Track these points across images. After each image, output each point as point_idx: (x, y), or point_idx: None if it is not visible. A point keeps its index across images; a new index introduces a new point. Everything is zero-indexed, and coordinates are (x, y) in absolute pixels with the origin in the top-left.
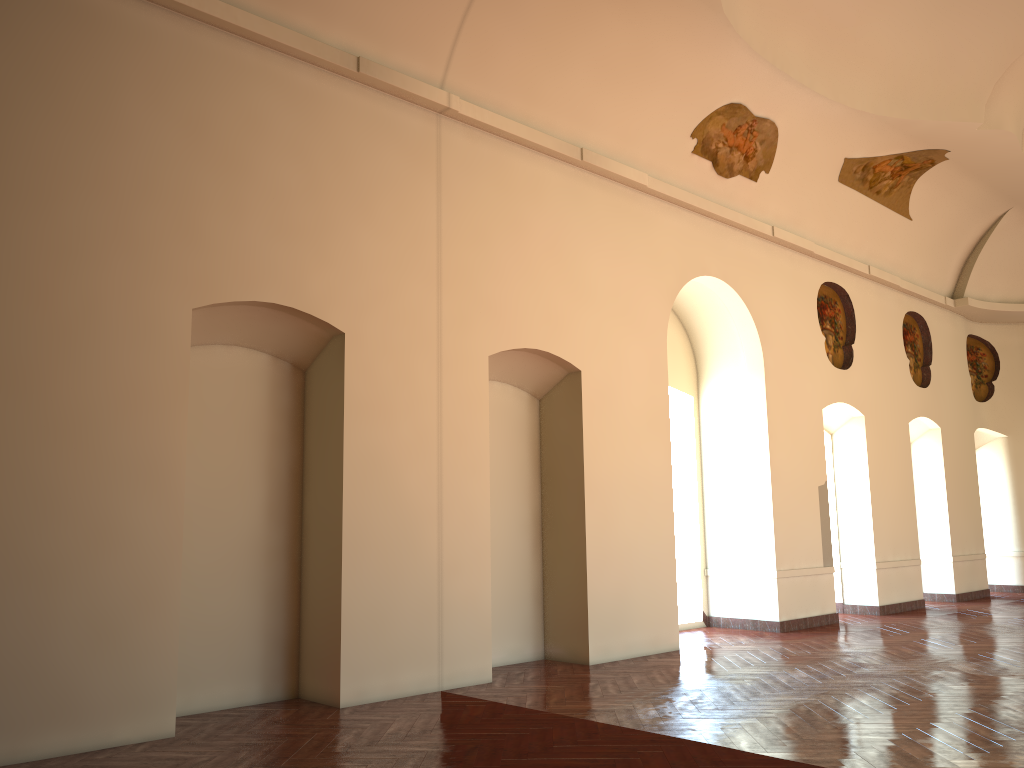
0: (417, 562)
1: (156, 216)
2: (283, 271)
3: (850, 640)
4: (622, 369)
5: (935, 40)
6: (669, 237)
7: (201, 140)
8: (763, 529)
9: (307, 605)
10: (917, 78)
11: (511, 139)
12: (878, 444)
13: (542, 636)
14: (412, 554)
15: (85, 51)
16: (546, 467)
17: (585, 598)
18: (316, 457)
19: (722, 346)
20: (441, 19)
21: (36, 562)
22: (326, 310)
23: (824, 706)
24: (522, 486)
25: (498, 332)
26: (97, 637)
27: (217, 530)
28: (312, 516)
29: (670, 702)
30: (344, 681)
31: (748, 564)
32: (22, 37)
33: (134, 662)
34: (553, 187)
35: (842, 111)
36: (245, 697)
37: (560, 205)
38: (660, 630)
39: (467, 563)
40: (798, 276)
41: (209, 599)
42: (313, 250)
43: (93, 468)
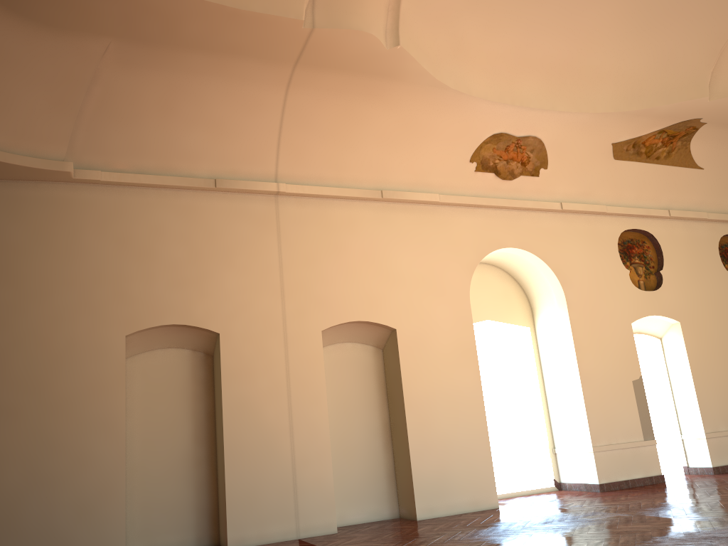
0: (276, 461)
1: (103, 291)
2: (178, 306)
3: (637, 495)
4: (431, 323)
5: (650, 51)
6: (466, 229)
7: (127, 246)
8: (581, 417)
9: (219, 490)
10: (646, 79)
11: (329, 197)
12: (698, 341)
13: (397, 502)
14: (273, 456)
15: (62, 218)
16: (389, 392)
17: (411, 476)
18: (217, 404)
19: (541, 290)
20: (265, 144)
21: (47, 476)
22: (206, 322)
23: (496, 542)
24: (373, 406)
25: (328, 315)
26: (80, 513)
27: (164, 451)
28: (218, 438)
29: (409, 542)
30: (230, 534)
31: (577, 443)
32: (32, 219)
33: (100, 525)
34: (365, 218)
35: (589, 116)
36: (186, 544)
37: (371, 228)
38: (479, 495)
39: (313, 459)
40: (596, 231)
41: (161, 490)
42: (196, 290)
43: (74, 426)
